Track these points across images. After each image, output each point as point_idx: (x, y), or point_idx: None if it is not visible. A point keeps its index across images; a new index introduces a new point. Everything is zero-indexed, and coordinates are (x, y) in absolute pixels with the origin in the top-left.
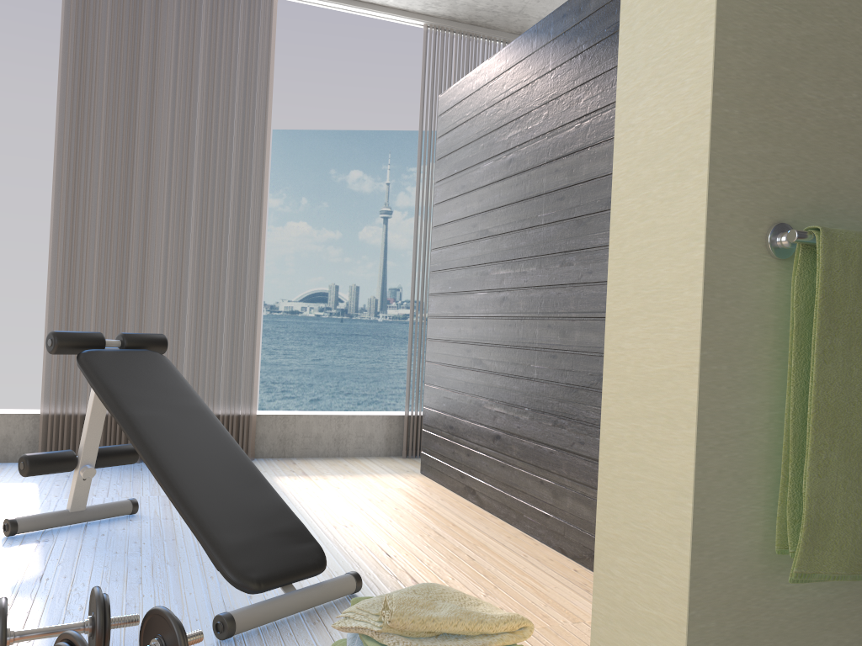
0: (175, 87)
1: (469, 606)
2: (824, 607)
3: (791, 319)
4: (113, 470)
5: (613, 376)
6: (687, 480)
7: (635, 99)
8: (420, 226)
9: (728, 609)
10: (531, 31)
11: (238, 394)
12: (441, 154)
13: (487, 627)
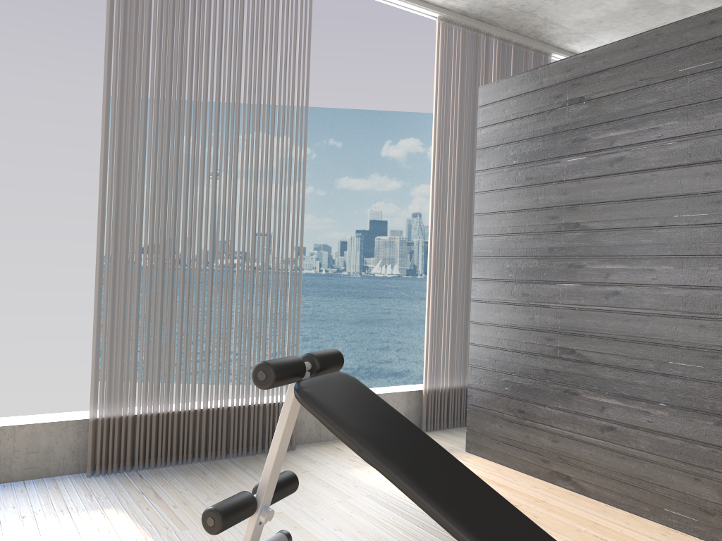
0: (221, 65)
1: None
2: None
3: None
4: (177, 478)
5: None
6: None
7: None
8: (436, 210)
9: None
10: (650, 34)
11: None
12: (486, 144)
13: None
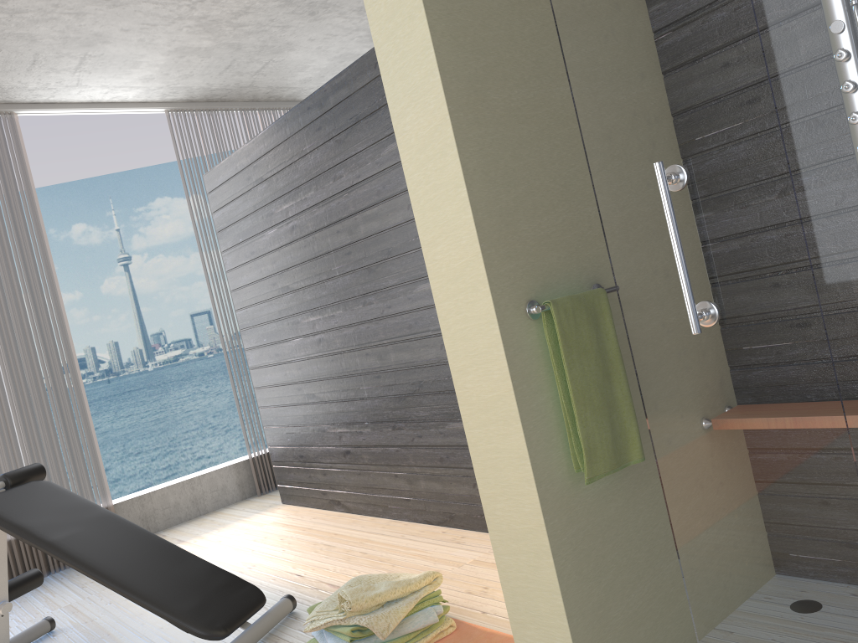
0: None
1: (393, 580)
2: (605, 491)
3: (549, 350)
4: None
5: (465, 404)
6: (524, 451)
7: (434, 245)
8: (214, 290)
9: (561, 509)
10: (282, 120)
11: (91, 492)
12: (221, 226)
13: (414, 586)
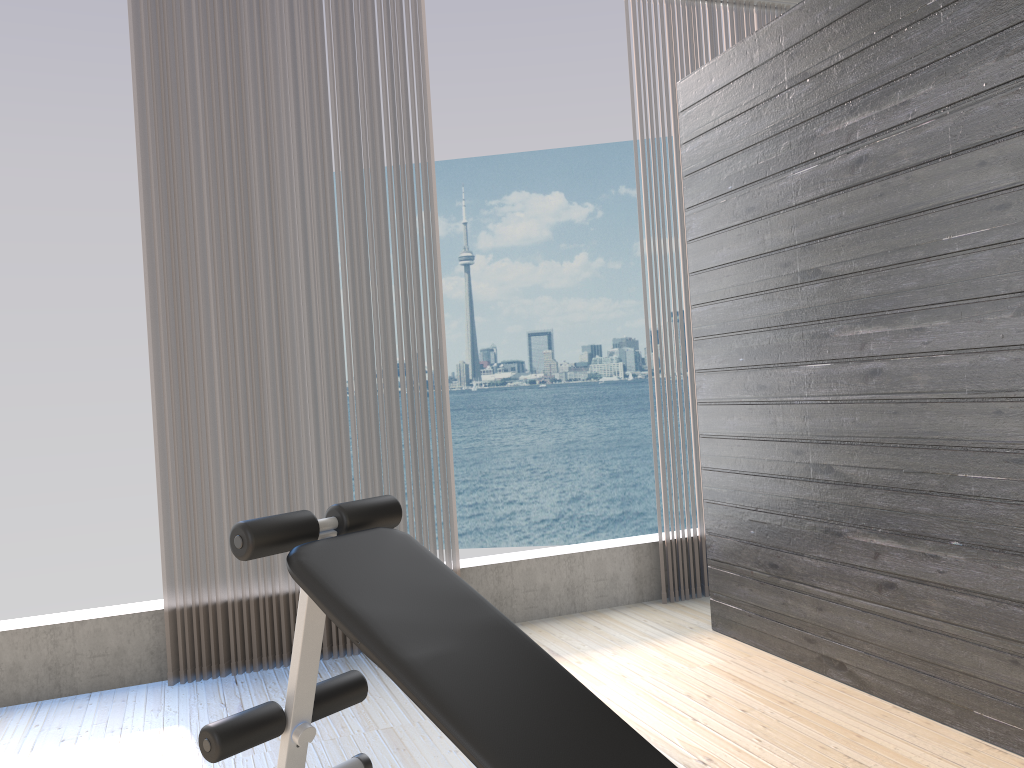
0: (298, 114)
1: None
2: None
3: None
4: (281, 683)
5: None
6: None
7: None
8: (650, 274)
9: None
10: None
11: (433, 544)
12: (694, 166)
13: None
